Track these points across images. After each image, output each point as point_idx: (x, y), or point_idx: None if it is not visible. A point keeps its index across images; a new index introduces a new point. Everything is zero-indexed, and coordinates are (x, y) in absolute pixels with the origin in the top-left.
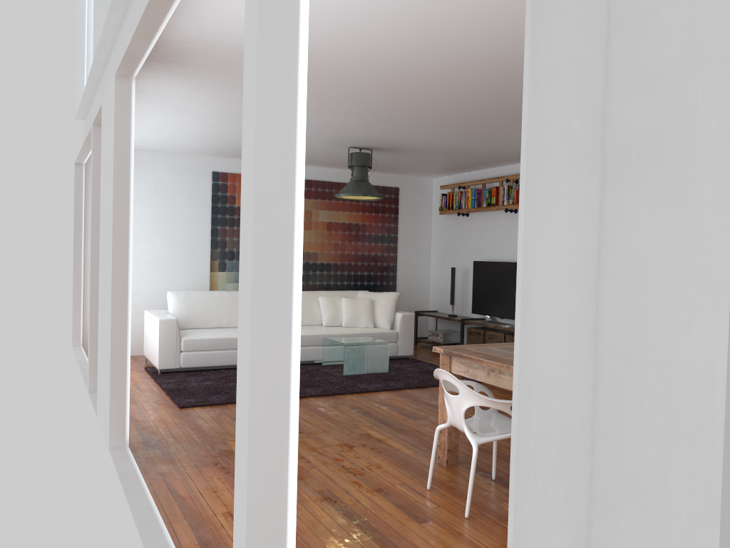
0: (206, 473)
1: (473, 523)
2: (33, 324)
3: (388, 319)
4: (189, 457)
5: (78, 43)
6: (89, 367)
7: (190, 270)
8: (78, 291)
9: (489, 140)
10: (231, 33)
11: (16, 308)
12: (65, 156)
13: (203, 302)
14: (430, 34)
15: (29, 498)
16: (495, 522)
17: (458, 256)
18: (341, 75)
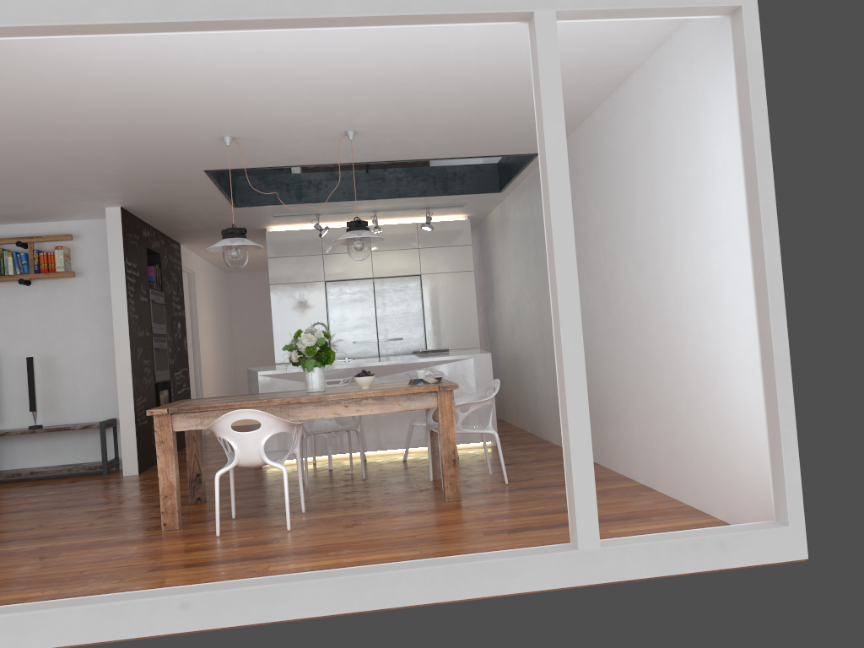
0: None
1: (300, 530)
2: None
3: None
4: None
5: None
6: None
7: None
8: None
9: None
10: None
11: None
12: None
13: None
14: (181, 96)
15: None
16: (307, 525)
17: None
18: None
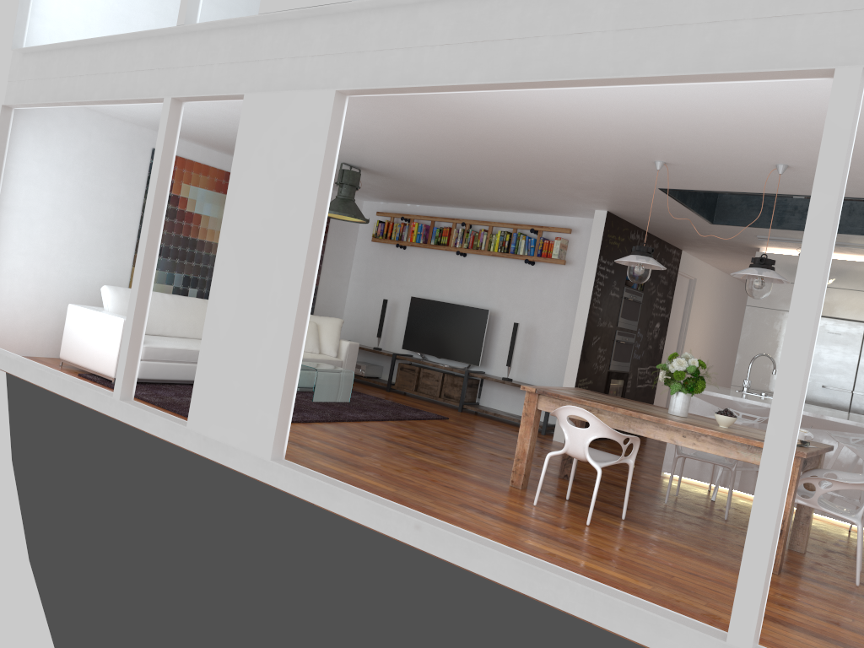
0: None
1: (596, 529)
2: None
3: (335, 346)
4: None
5: None
6: (124, 371)
7: (111, 261)
8: None
9: (486, 190)
10: None
11: None
12: None
13: None
14: (596, 127)
15: None
16: (608, 528)
17: (387, 288)
18: (468, 124)
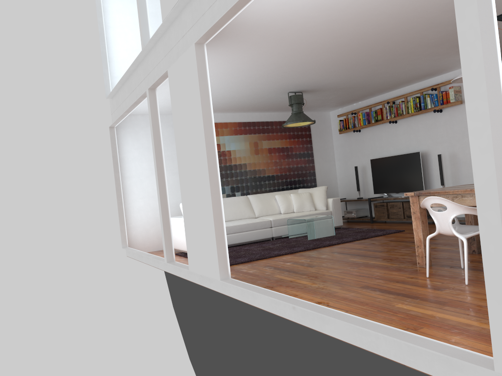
0: (280, 289)
1: (473, 286)
2: (85, 240)
3: (324, 203)
4: (259, 284)
5: (102, 49)
6: (165, 246)
7: None
8: (121, 211)
9: (383, 74)
10: (263, 9)
11: (73, 231)
12: (91, 128)
13: None
14: None
15: (105, 354)
16: None
17: (356, 159)
18: (315, 32)
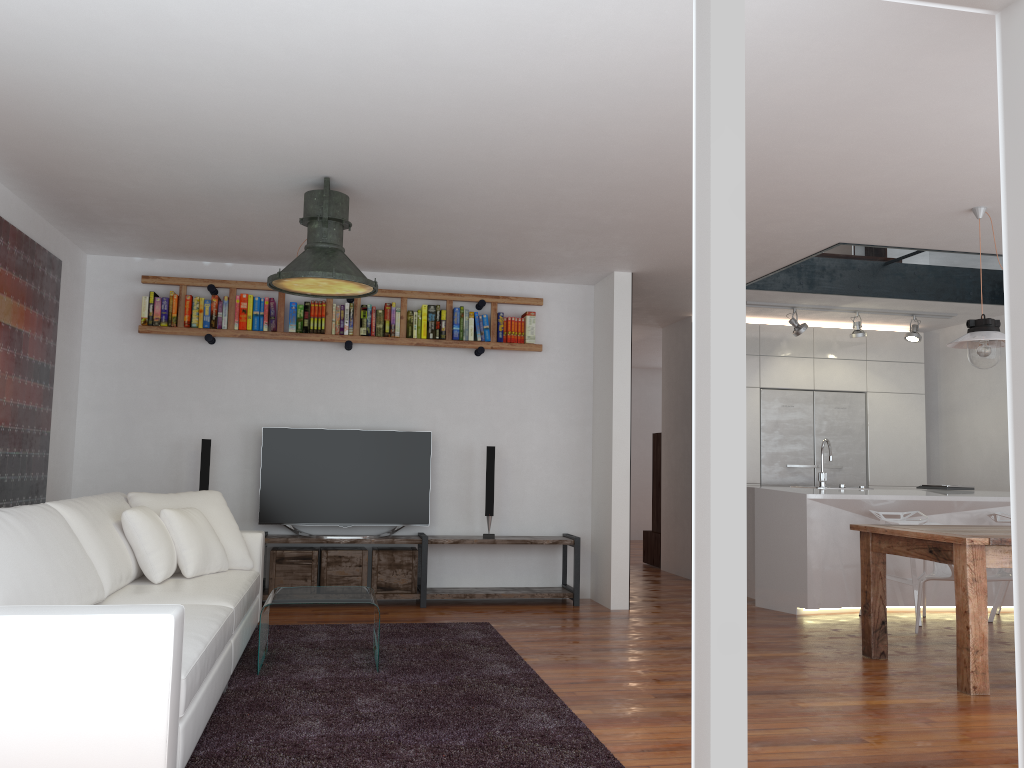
0: None
1: None
2: None
3: (246, 547)
4: None
5: None
6: None
7: None
8: None
9: (510, 239)
10: None
11: None
12: None
13: (4, 551)
14: None
15: None
16: None
17: (182, 418)
18: (905, 129)
